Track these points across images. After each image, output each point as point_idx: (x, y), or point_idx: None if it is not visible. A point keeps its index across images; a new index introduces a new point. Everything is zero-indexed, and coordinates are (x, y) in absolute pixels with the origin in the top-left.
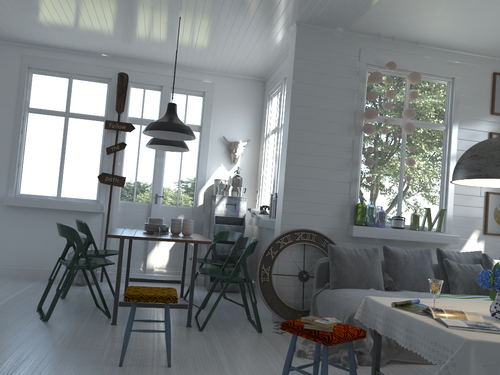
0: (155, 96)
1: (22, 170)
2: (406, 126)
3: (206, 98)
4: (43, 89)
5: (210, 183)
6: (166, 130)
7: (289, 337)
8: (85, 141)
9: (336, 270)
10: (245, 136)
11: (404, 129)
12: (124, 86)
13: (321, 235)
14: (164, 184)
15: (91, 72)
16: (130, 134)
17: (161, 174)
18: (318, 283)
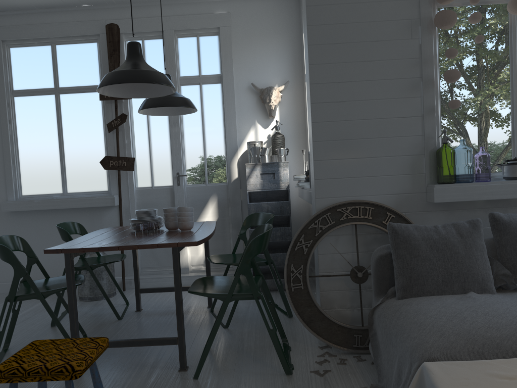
0: (157, 46)
1: (19, 167)
2: (515, 0)
3: (222, 35)
4: (24, 65)
5: (244, 149)
6: (120, 82)
7: (333, 383)
8: (83, 121)
9: (404, 266)
10: (282, 77)
11: (510, 8)
12: (115, 40)
13: (381, 207)
14: (186, 159)
15: (73, 32)
16: (134, 102)
17: (180, 147)
18: (377, 289)
